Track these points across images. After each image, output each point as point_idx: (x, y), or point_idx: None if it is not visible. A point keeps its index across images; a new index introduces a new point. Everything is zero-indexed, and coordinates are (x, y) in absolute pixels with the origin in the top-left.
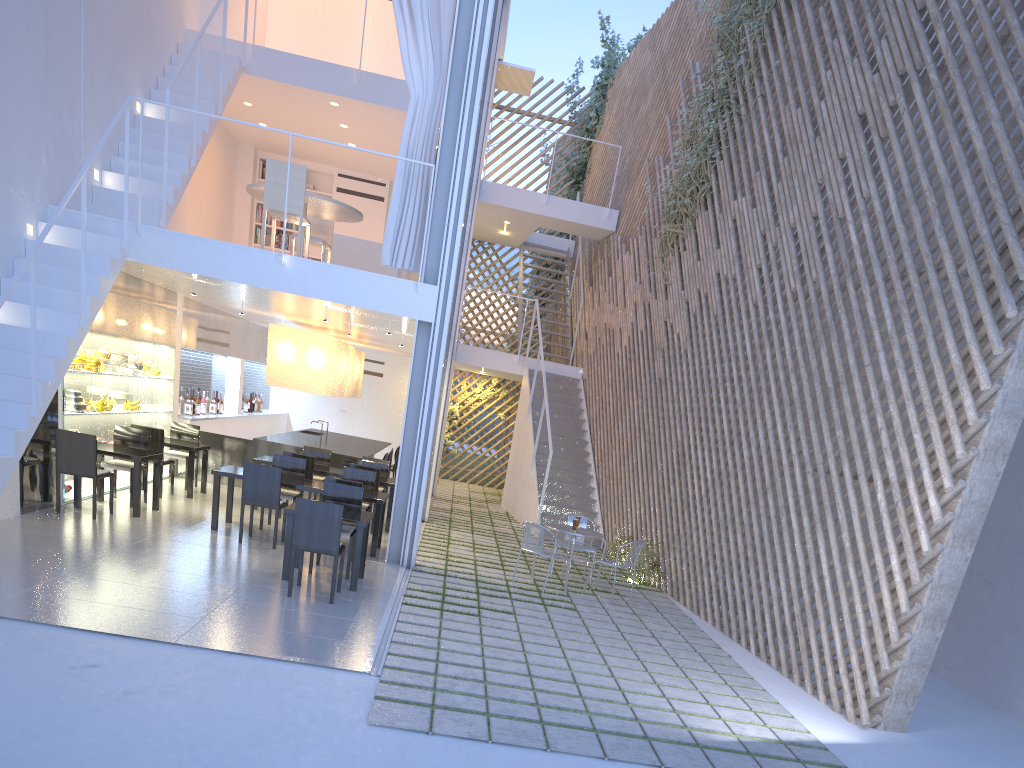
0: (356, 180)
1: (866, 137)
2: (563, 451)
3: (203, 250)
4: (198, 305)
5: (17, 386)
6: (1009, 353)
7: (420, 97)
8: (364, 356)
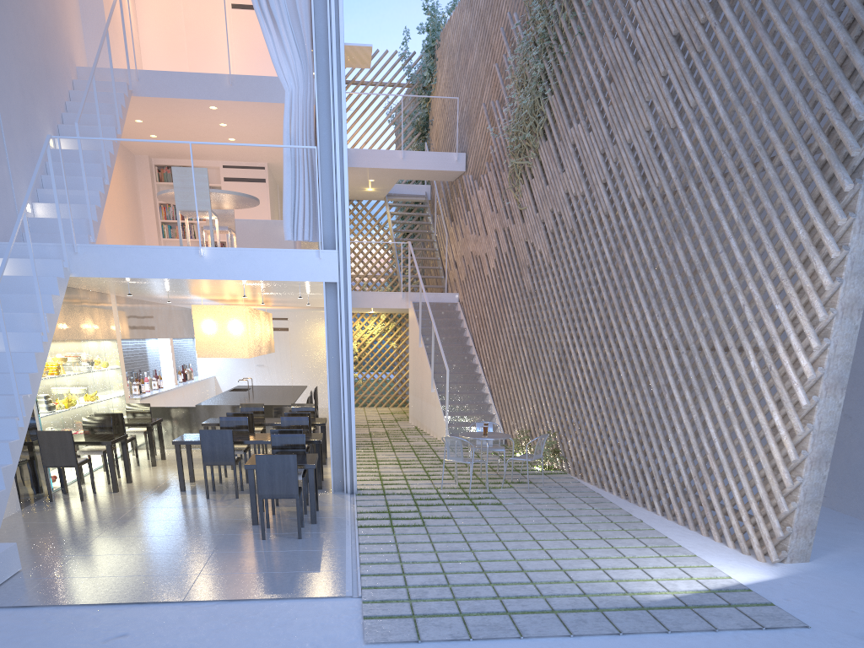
0: (239, 168)
1: (683, 54)
2: (455, 367)
3: (133, 256)
4: (128, 300)
5: (2, 403)
6: (851, 221)
7: (293, 90)
8: (271, 316)
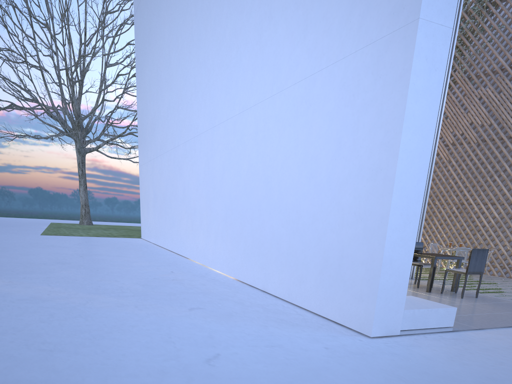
0: None
1: None
2: None
3: None
4: None
5: None
6: None
7: None
8: None
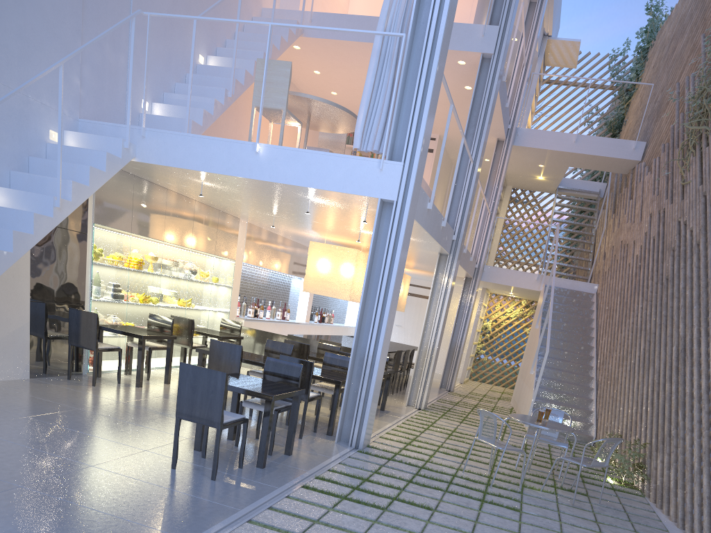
0: None
1: None
2: (566, 354)
3: (192, 146)
4: (264, 232)
5: None
6: None
7: None
8: (409, 279)
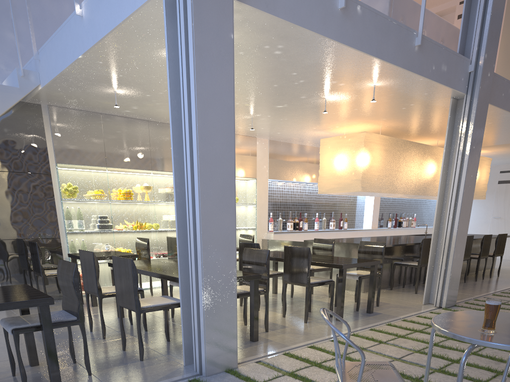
0: None
1: None
2: None
3: (56, 46)
4: (295, 146)
5: None
6: None
7: None
8: (488, 161)
